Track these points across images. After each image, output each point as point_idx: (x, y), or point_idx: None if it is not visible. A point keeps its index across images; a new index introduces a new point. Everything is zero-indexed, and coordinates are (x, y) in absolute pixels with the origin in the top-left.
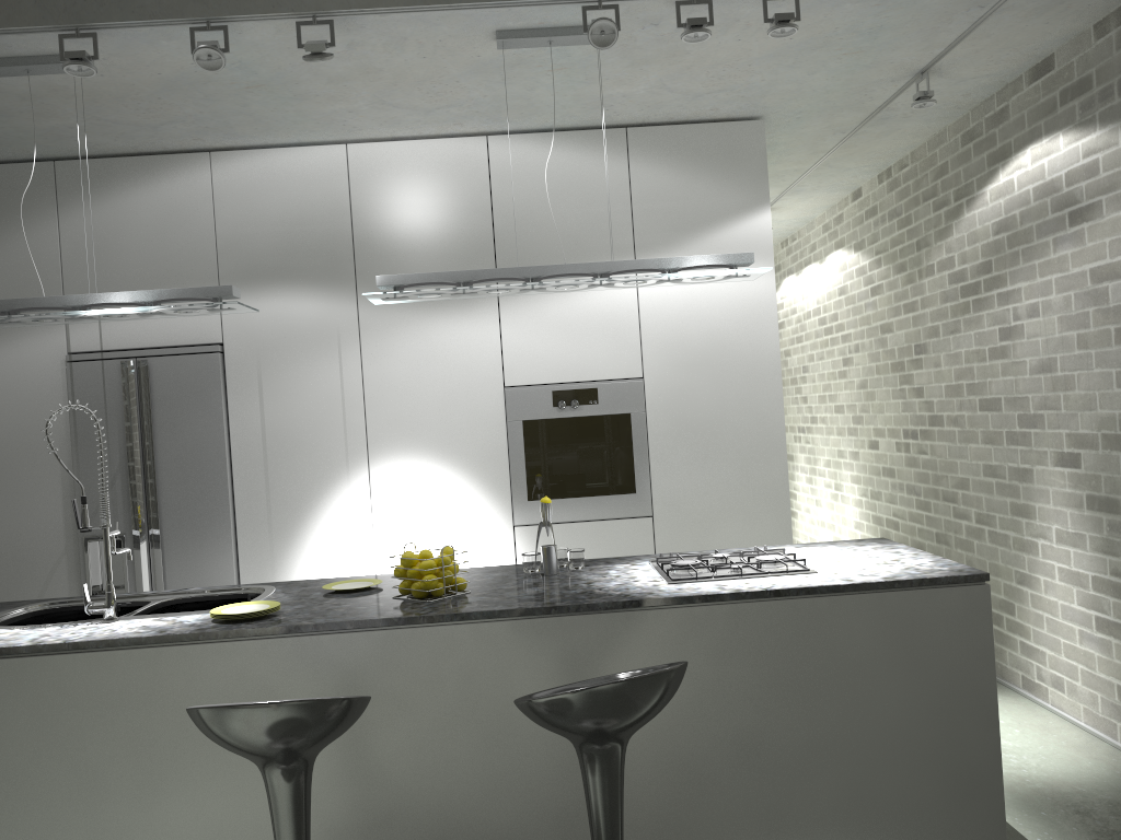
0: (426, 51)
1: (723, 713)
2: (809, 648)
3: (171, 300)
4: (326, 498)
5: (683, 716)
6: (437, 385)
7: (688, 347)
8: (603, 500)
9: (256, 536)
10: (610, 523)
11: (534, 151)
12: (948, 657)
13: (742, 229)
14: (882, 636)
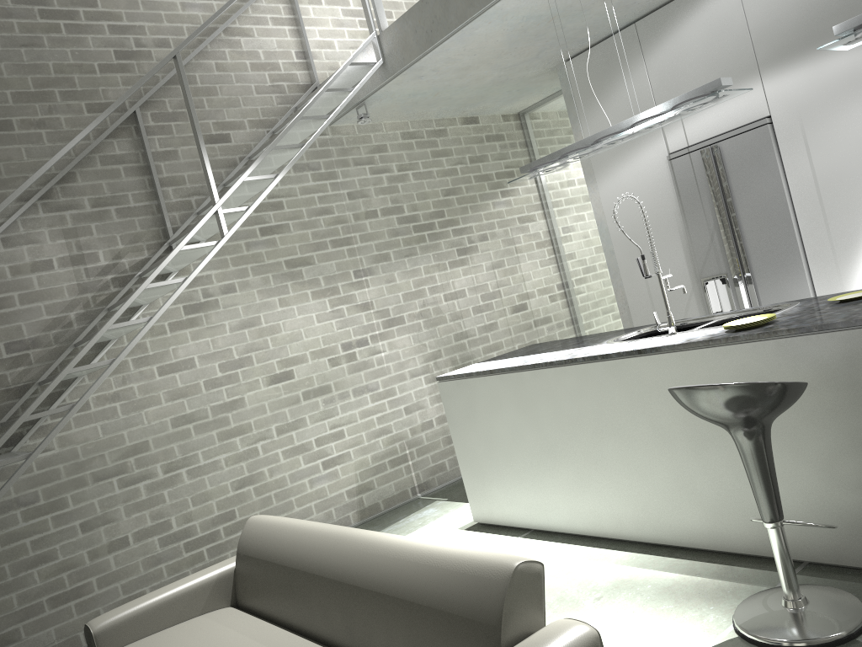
0: None
1: None
2: None
3: (678, 104)
4: None
5: None
6: None
7: None
8: None
9: (823, 262)
10: None
11: None
12: None
13: None
14: None
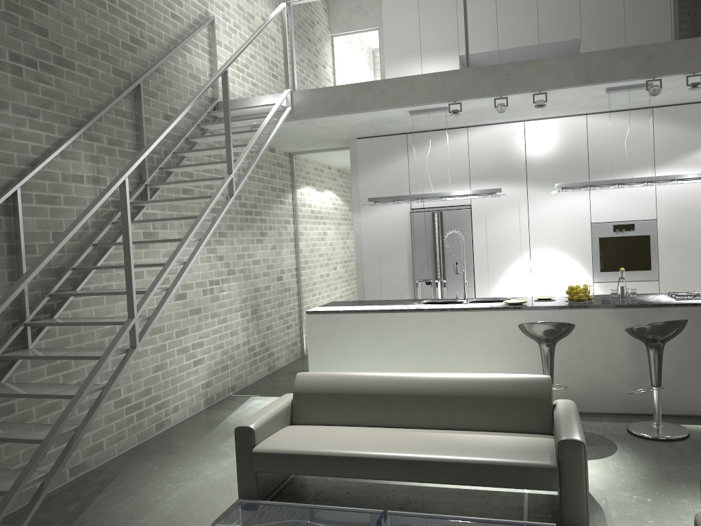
0: (575, 95)
1: (697, 346)
2: None
3: (480, 194)
4: (511, 268)
5: (681, 346)
6: (560, 222)
7: (679, 205)
8: (635, 272)
9: (482, 282)
10: (638, 283)
11: (608, 120)
12: None
13: None
14: None
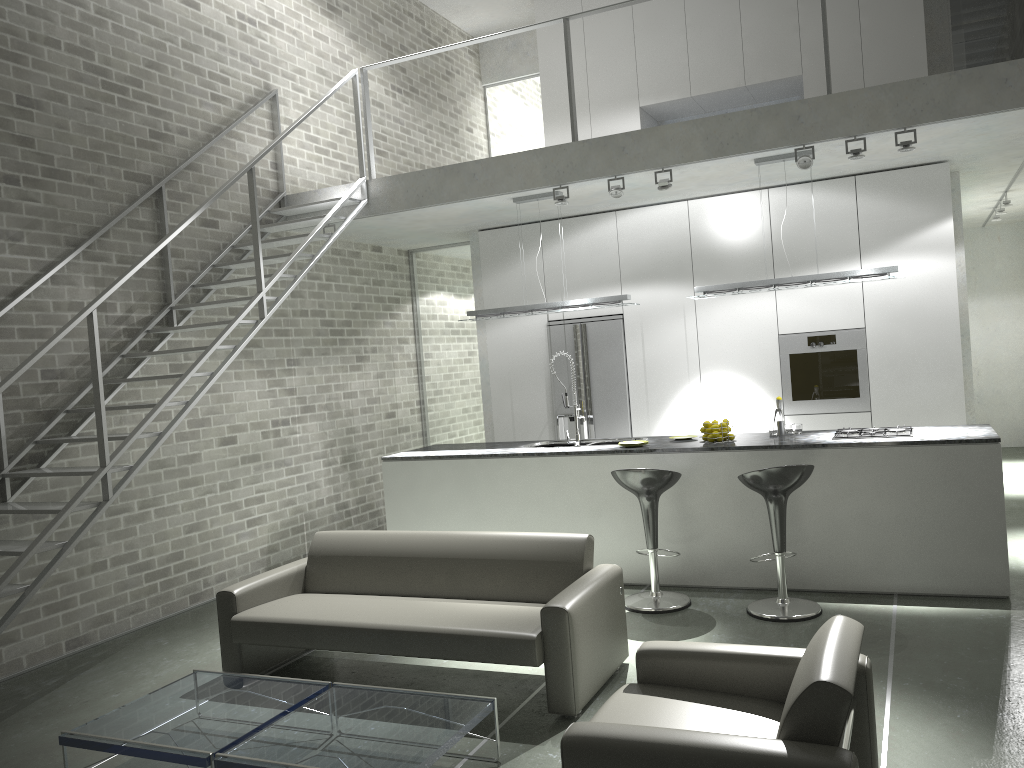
0: (720, 169)
1: (852, 500)
2: (897, 471)
3: (600, 303)
4: (677, 397)
5: (831, 500)
6: (738, 334)
7: (894, 308)
8: (839, 401)
9: (640, 417)
10: (843, 415)
11: (796, 195)
12: (975, 480)
13: (932, 233)
14: (938, 467)
